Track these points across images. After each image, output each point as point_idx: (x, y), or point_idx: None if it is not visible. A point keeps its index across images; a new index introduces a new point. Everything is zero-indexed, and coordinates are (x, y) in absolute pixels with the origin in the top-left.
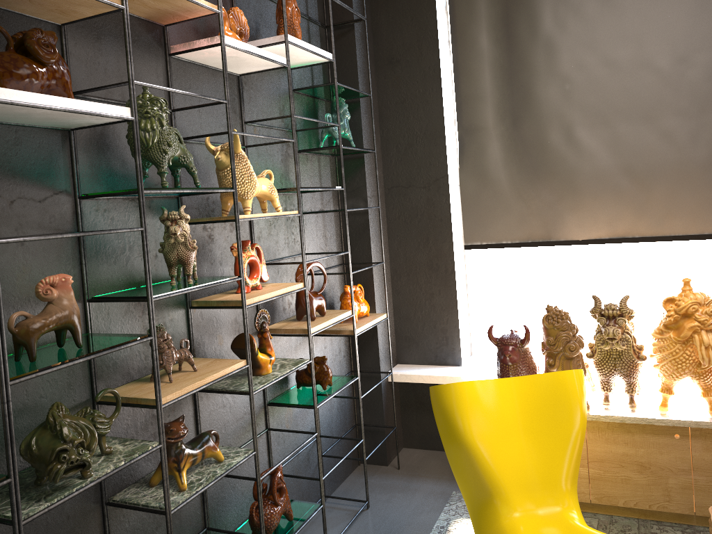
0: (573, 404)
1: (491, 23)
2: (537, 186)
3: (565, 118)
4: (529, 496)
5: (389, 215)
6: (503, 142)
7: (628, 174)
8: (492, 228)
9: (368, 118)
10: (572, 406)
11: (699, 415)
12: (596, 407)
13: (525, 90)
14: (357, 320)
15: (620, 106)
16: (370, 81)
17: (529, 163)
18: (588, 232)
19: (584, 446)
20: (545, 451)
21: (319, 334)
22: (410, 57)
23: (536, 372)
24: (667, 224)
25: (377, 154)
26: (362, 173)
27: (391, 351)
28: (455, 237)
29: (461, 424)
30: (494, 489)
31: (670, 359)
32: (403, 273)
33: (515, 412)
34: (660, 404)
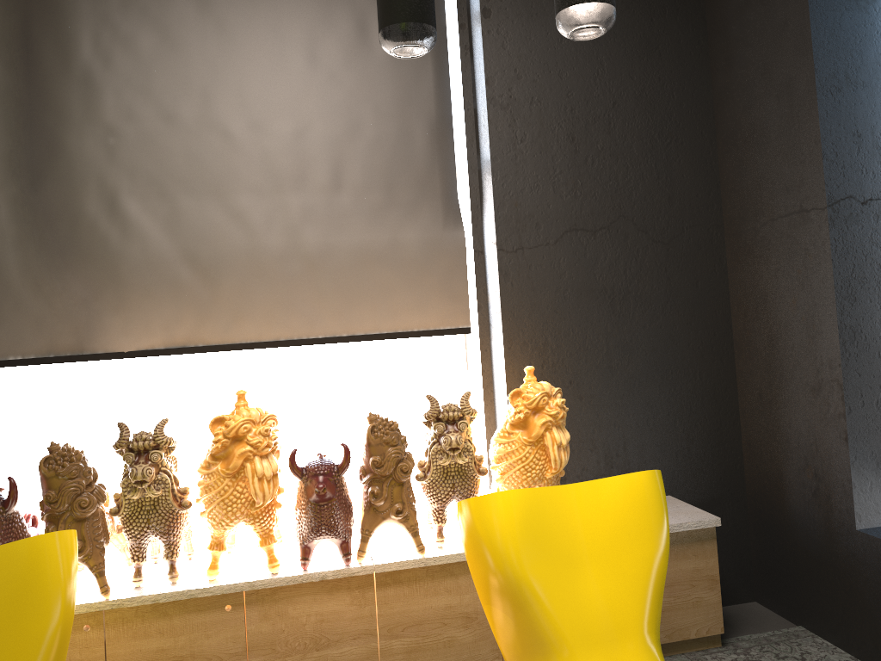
0: (50, 586)
1: (4, 37)
2: (65, 275)
3: (108, 183)
4: None
5: None
6: (15, 210)
7: (191, 262)
8: None
9: None
10: (47, 590)
11: (258, 572)
12: (123, 588)
13: (51, 138)
14: None
15: (182, 174)
16: None
17: (54, 241)
18: (137, 340)
19: (102, 651)
20: None
21: None
22: None
23: None
24: (238, 328)
25: None
26: None
27: None
28: None
29: None
30: None
31: (218, 501)
32: None
33: None
34: (209, 566)
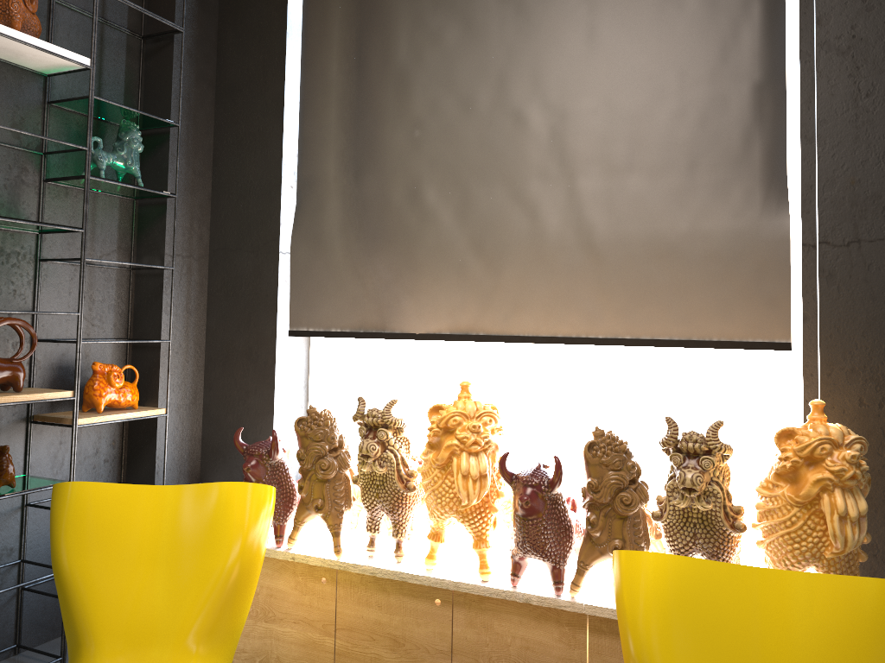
0: (228, 529)
1: (345, 49)
2: (374, 259)
3: (412, 173)
4: (131, 652)
5: (211, 284)
6: (344, 200)
7: (476, 250)
8: (321, 310)
9: (186, 156)
10: (225, 532)
11: (471, 575)
12: (359, 554)
13: (371, 134)
14: (111, 411)
15: (474, 162)
16: (180, 107)
17: (368, 228)
18: (427, 324)
19: (333, 605)
20: (175, 592)
21: (40, 421)
22: (253, 86)
23: (292, 497)
24: (517, 320)
25: (201, 205)
26: (163, 223)
27: (188, 464)
28: (283, 320)
29: (59, 540)
30: (83, 636)
31: (429, 491)
32: (219, 362)
33: (153, 534)
34: (427, 555)
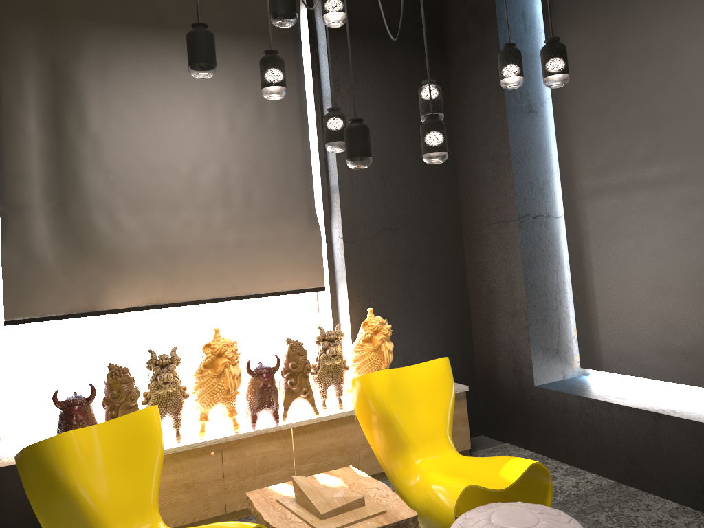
0: (156, 434)
1: (40, 111)
2: (83, 262)
3: (110, 203)
4: (126, 521)
5: None
6: (49, 221)
7: (161, 252)
8: (37, 302)
9: None
10: (155, 435)
11: (227, 432)
12: None
13: (73, 175)
14: None
15: (154, 198)
16: None
17: (76, 240)
18: (129, 301)
19: None
20: (136, 480)
21: None
22: None
23: None
24: (190, 291)
25: None
26: None
27: None
28: None
29: (65, 472)
30: (96, 525)
31: (209, 391)
32: None
33: (108, 452)
34: (199, 431)
